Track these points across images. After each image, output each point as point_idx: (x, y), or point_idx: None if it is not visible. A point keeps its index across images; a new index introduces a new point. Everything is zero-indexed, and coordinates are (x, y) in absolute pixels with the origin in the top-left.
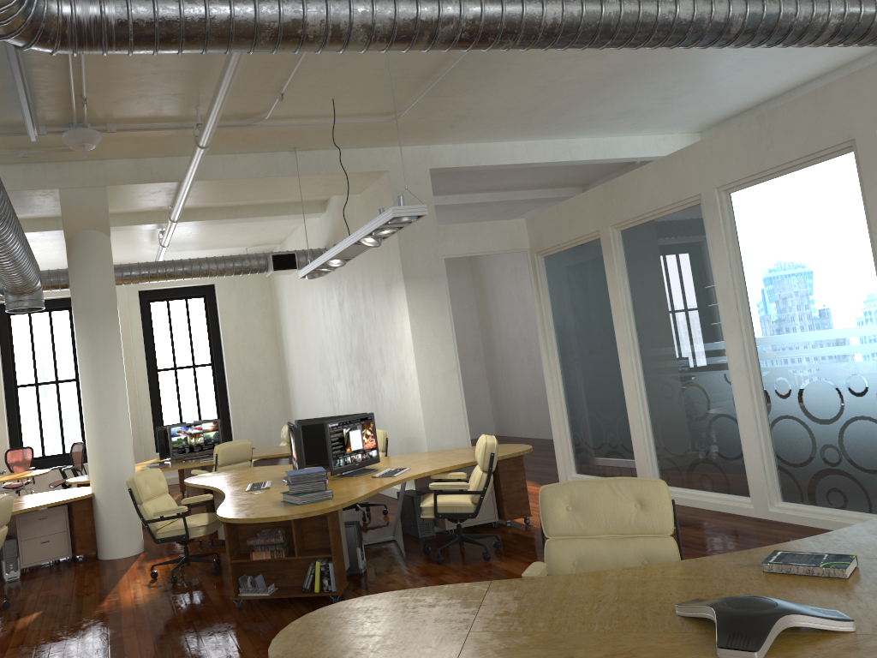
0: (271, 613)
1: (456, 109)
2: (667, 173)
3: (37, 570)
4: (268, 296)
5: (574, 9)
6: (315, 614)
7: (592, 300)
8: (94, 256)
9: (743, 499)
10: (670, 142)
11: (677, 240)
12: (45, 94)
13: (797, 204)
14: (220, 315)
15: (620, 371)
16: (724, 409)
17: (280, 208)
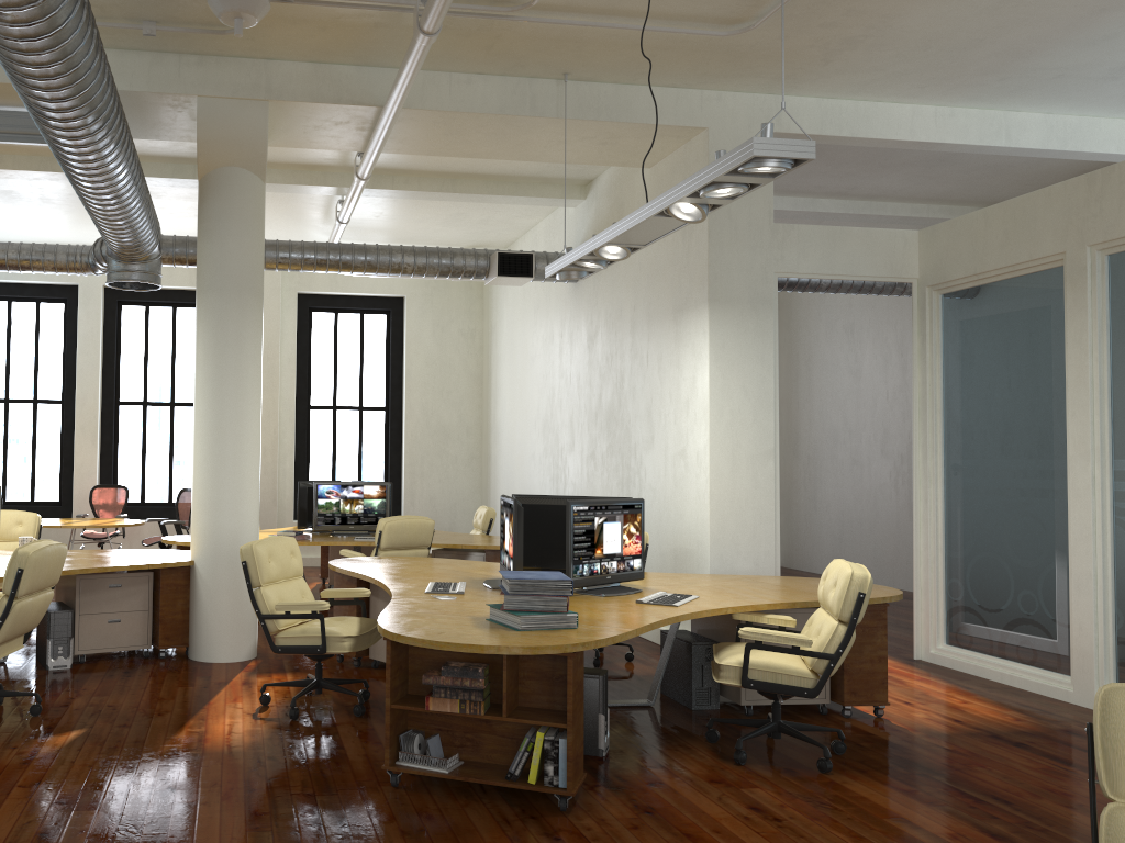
0: (449, 806)
1: (846, 25)
2: None
3: (98, 660)
4: (477, 324)
5: None
6: None
7: (1026, 369)
8: (238, 208)
9: None
10: None
11: None
12: None
13: None
14: (406, 342)
15: (1064, 490)
16: None
17: (519, 185)
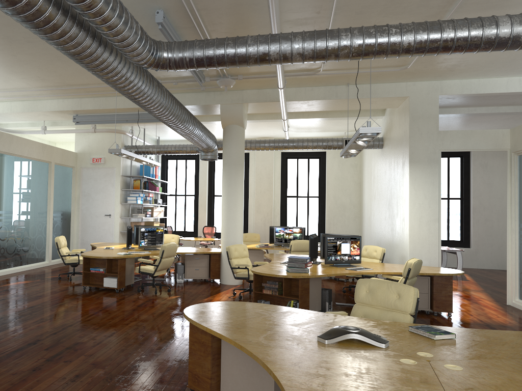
0: None
1: (448, 62)
2: None
3: (192, 281)
4: (358, 161)
5: (422, 37)
6: (221, 302)
7: None
8: (234, 138)
9: None
10: None
11: None
12: None
13: None
14: (326, 170)
15: None
16: None
17: (355, 113)
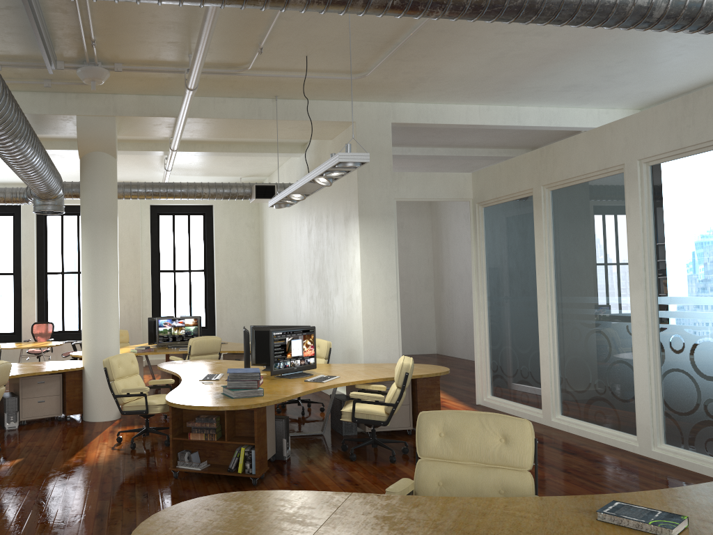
0: (200, 486)
1: (416, 72)
2: (597, 143)
3: (33, 423)
4: (256, 219)
5: None
6: (189, 503)
7: (520, 248)
8: (101, 174)
9: (630, 437)
10: (611, 116)
11: (599, 203)
12: (61, 35)
13: (710, 180)
14: (215, 231)
15: (537, 313)
16: (623, 357)
17: (266, 147)
